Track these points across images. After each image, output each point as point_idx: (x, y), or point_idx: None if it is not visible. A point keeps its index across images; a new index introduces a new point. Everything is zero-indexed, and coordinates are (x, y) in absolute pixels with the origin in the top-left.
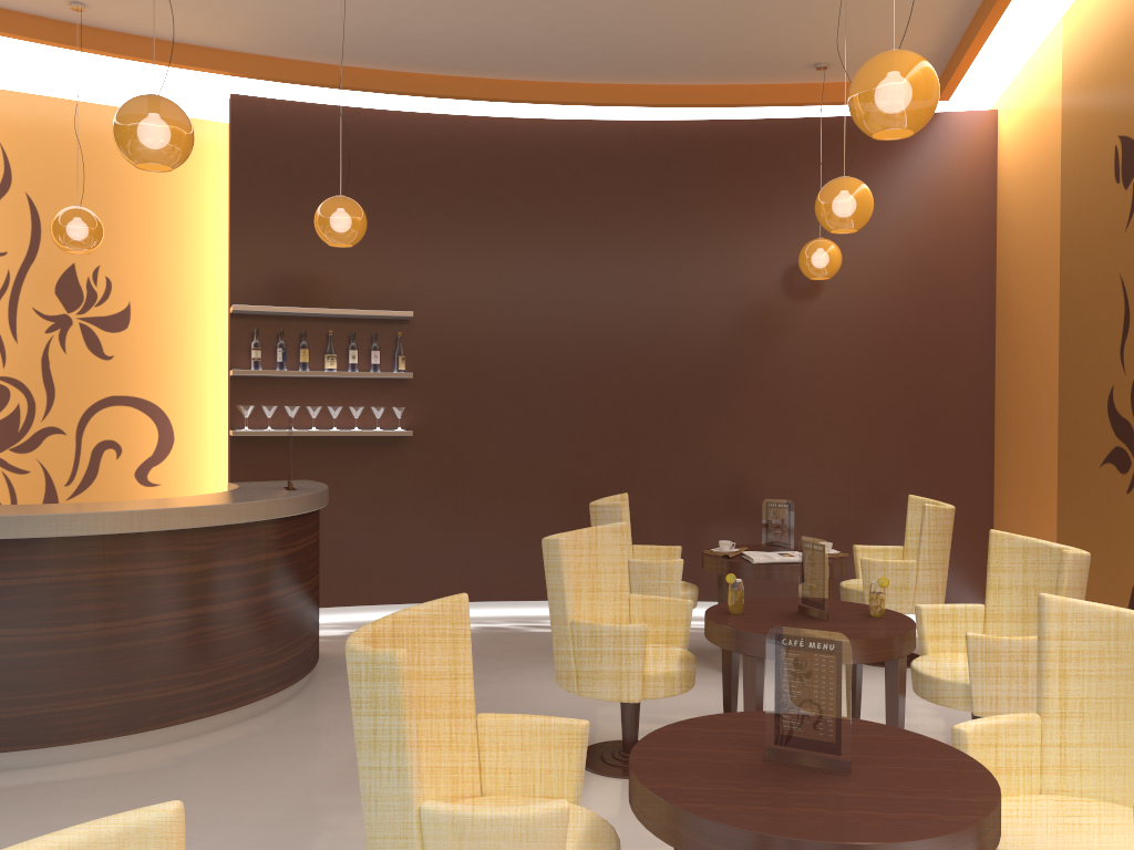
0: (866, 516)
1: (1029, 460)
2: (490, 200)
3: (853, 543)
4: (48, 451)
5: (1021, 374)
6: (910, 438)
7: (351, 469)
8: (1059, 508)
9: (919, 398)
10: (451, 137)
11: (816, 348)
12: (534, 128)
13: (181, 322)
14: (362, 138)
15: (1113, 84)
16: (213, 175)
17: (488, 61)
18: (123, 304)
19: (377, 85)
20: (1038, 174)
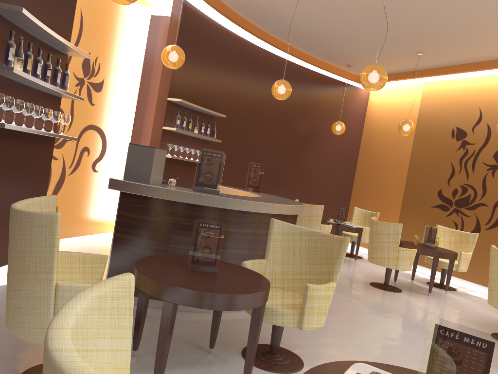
0: None
1: (380, 200)
2: (243, 75)
3: None
4: (66, 149)
5: (377, 174)
6: (334, 187)
7: (188, 176)
8: (401, 215)
9: (338, 175)
10: (237, 45)
11: (318, 153)
12: (260, 51)
13: (117, 92)
14: (214, 35)
15: (454, 112)
16: (137, 23)
17: (275, 27)
18: (102, 79)
19: (233, 18)
20: (399, 120)
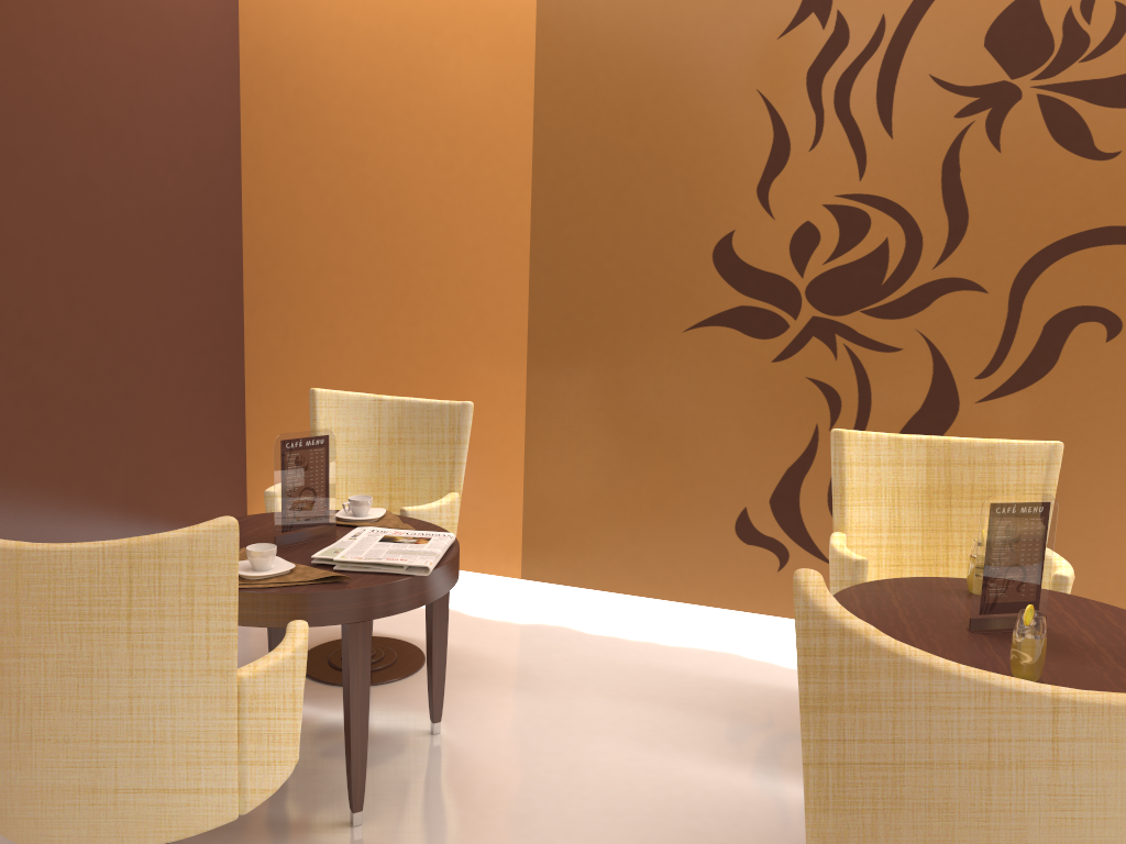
0: (108, 434)
1: (409, 322)
2: None
3: (92, 488)
4: None
5: (370, 197)
6: (157, 291)
7: None
8: (535, 385)
9: (165, 222)
10: None
11: (16, 101)
12: None
13: None
14: None
15: None
16: None
17: None
18: None
19: None
20: None
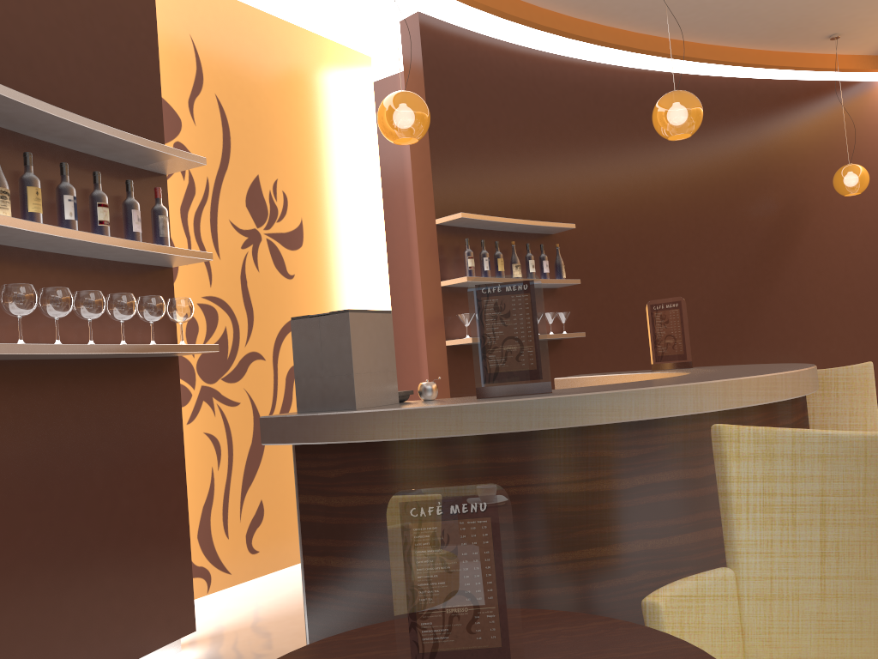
0: None
1: None
2: (594, 132)
3: None
4: (252, 379)
5: None
6: None
7: None
8: None
9: None
10: (564, 75)
11: (817, 252)
12: (617, 74)
13: (338, 242)
14: (507, 68)
15: None
16: (348, 98)
17: (631, 6)
18: (297, 221)
19: (535, 19)
20: None
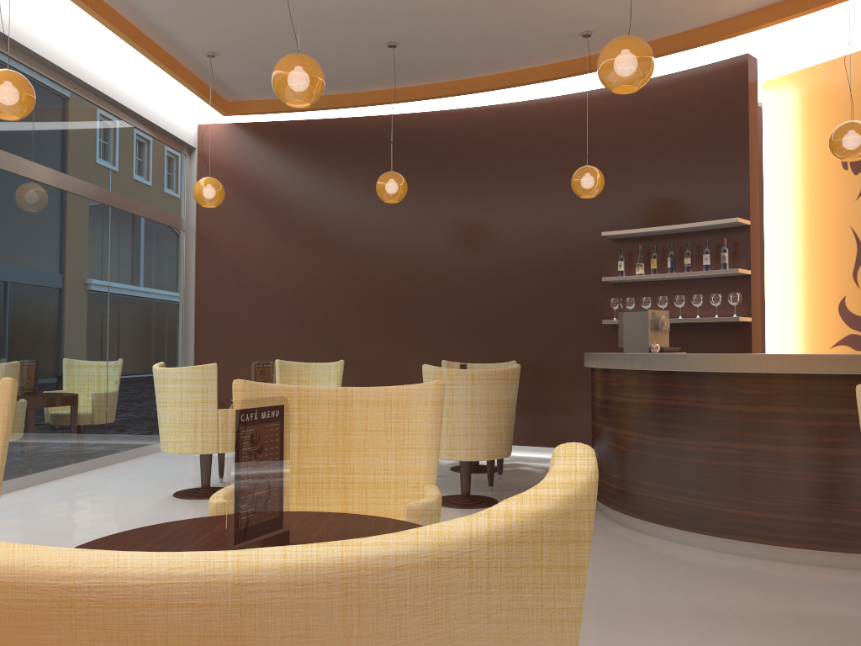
0: None
1: None
2: None
3: None
4: None
5: None
6: None
7: None
8: None
9: None
10: None
11: None
12: None
13: None
14: None
15: None
16: None
17: None
18: None
19: None
20: None
